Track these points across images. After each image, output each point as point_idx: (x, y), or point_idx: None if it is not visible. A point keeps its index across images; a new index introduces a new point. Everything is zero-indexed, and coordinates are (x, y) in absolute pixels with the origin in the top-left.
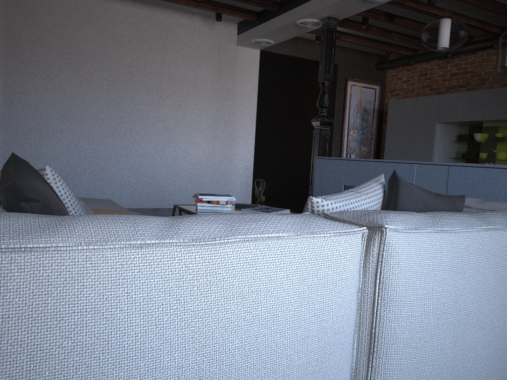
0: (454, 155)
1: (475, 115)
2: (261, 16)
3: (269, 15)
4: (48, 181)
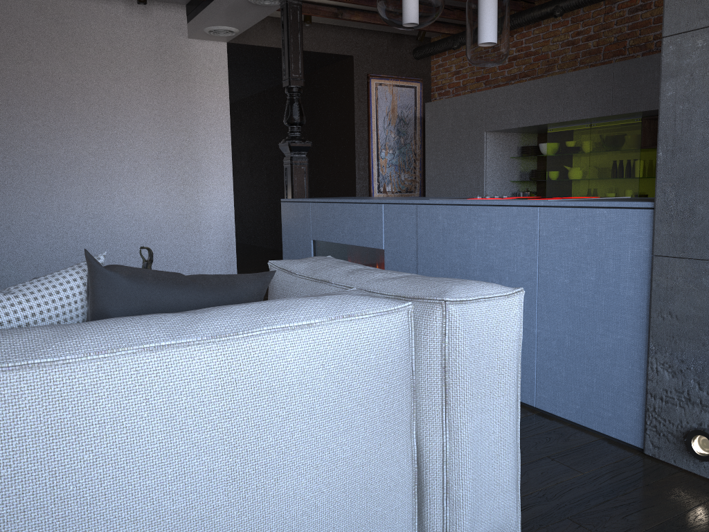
0: (517, 177)
1: (531, 117)
2: None
3: None
4: None
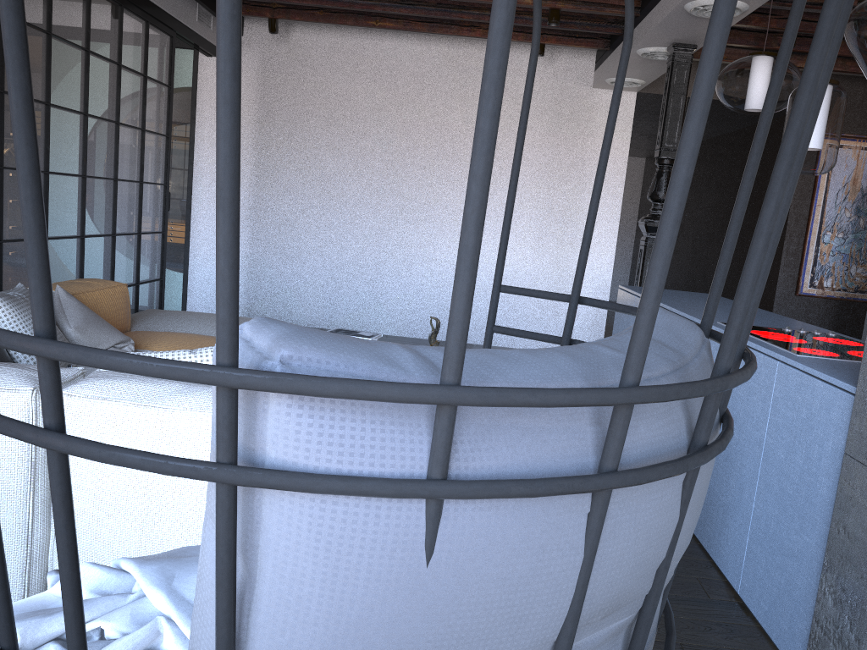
0: None
1: None
2: (611, 40)
3: (616, 39)
4: None
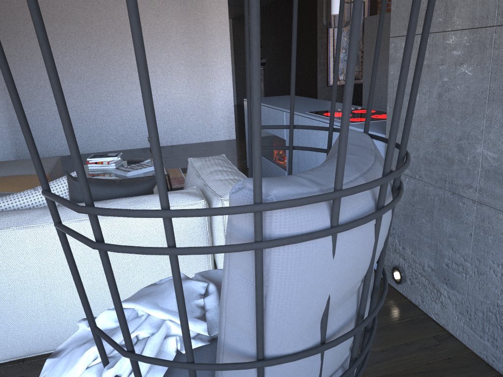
0: None
1: None
2: None
3: None
4: None
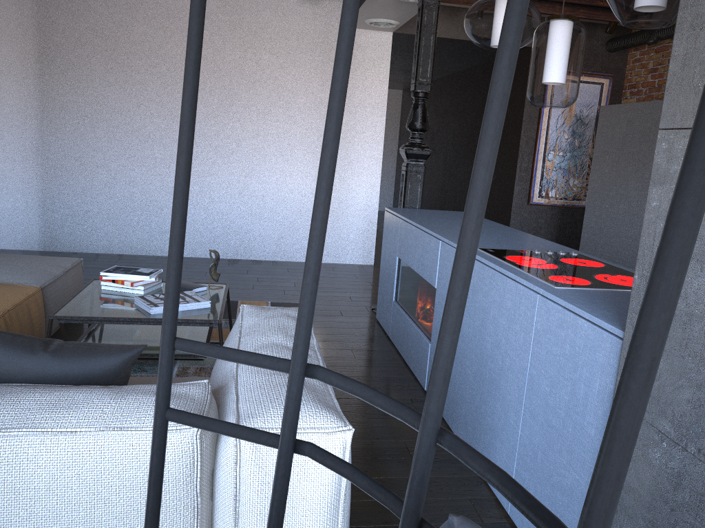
0: None
1: None
2: None
3: None
4: None
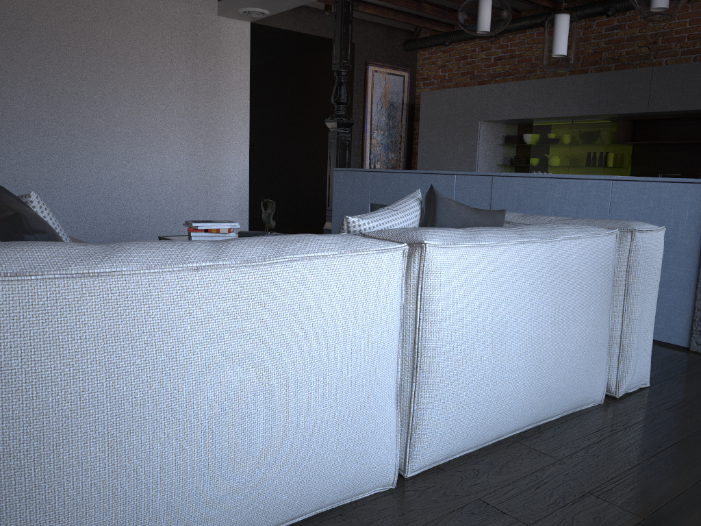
0: (501, 161)
1: (524, 111)
2: None
3: None
4: (34, 210)
